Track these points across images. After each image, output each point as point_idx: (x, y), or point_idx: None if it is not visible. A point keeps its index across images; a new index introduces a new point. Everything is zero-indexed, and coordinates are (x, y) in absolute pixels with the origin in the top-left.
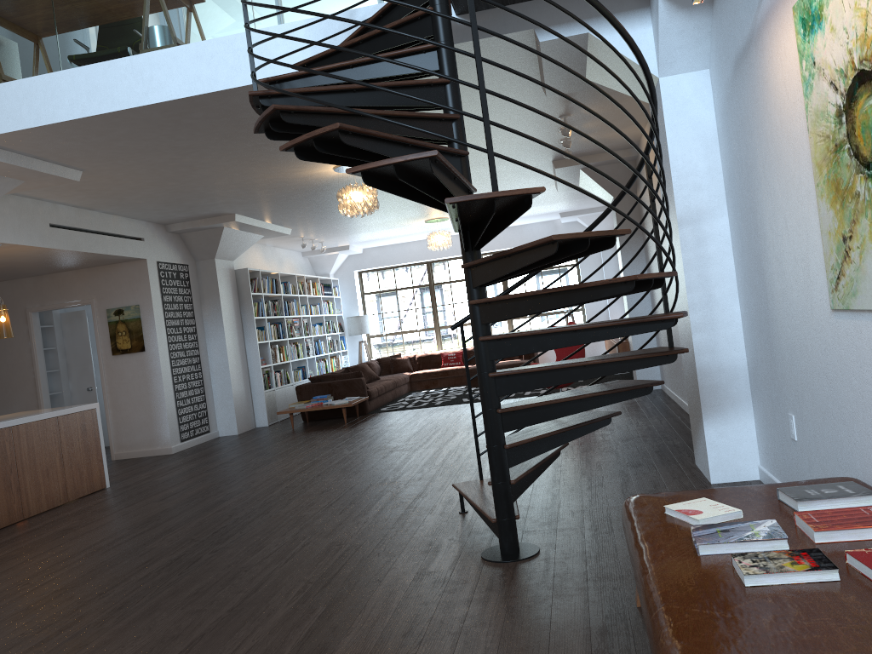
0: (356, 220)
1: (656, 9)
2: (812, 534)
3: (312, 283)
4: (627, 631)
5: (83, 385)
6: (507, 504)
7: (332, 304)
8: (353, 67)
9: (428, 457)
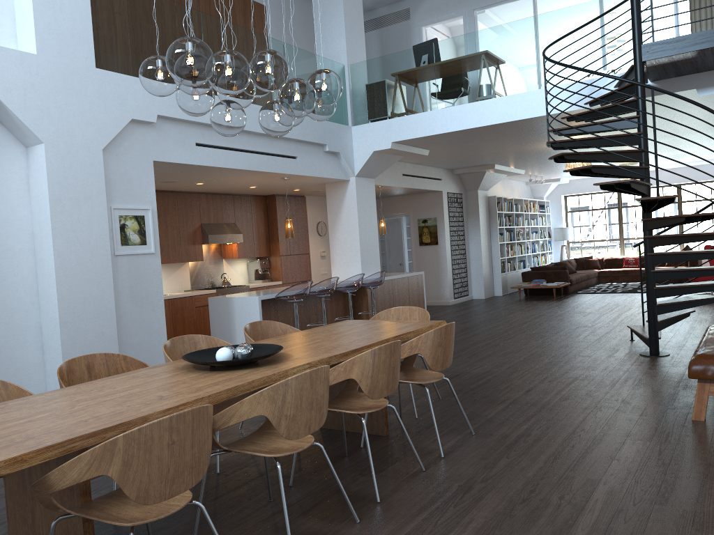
0: None
1: None
2: None
3: (532, 204)
4: None
5: (397, 261)
6: (654, 331)
7: (544, 218)
8: (594, 125)
9: (612, 318)
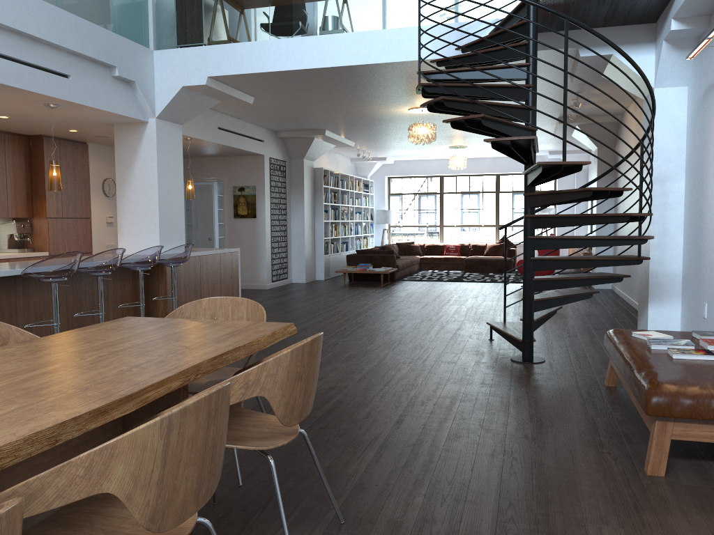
0: (402, 141)
1: (660, 47)
2: (707, 346)
3: (357, 182)
4: (601, 393)
5: (205, 235)
6: (530, 332)
7: (368, 199)
8: (475, 71)
9: (454, 310)
